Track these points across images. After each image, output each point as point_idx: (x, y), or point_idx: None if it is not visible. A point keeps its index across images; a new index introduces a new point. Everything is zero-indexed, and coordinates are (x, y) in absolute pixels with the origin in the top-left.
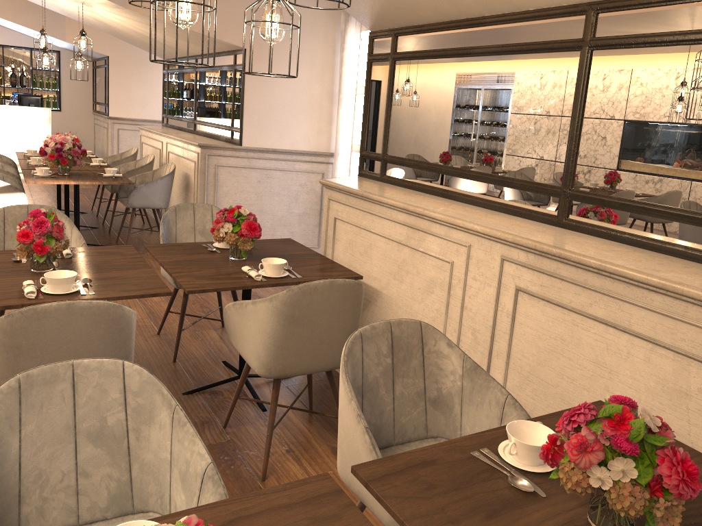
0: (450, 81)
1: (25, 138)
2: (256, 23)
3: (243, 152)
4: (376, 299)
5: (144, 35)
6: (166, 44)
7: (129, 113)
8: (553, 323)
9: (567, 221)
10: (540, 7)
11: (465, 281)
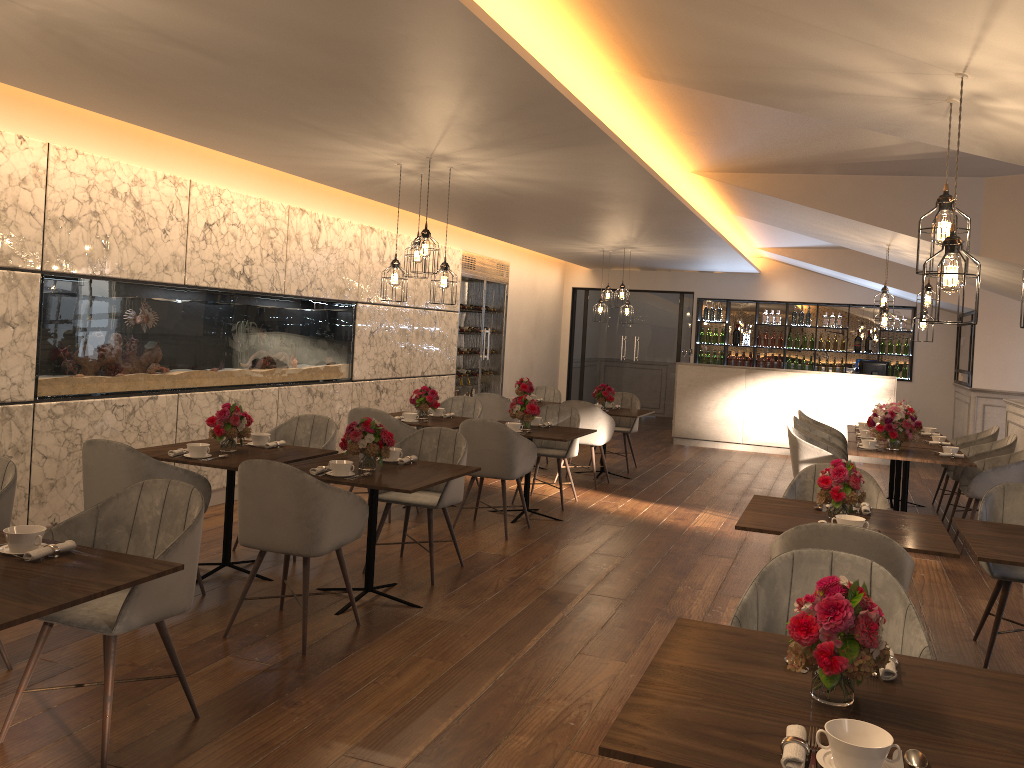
0: None
1: (862, 412)
2: None
3: None
4: None
5: (1010, 282)
6: None
7: (1000, 383)
8: None
9: None
10: None
11: None
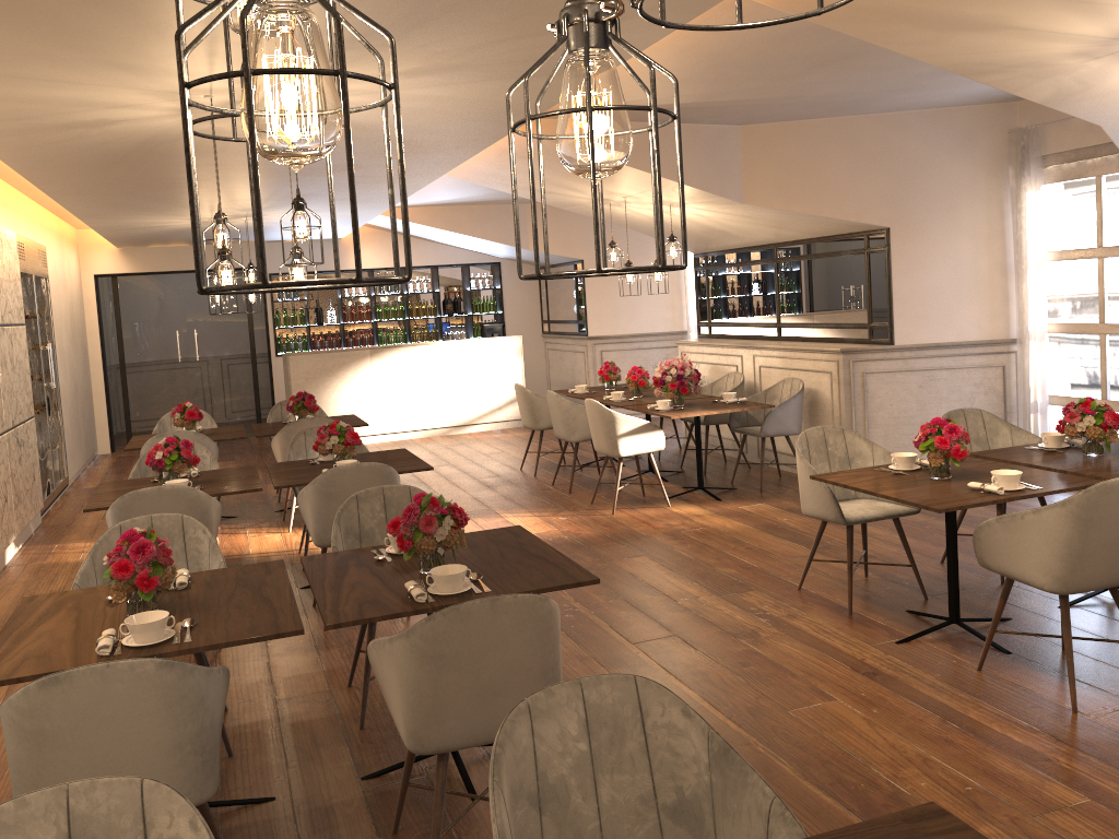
0: None
1: (495, 377)
2: (899, 196)
3: (896, 352)
4: None
5: (715, 228)
6: (739, 235)
7: (613, 328)
8: None
9: None
10: None
11: None
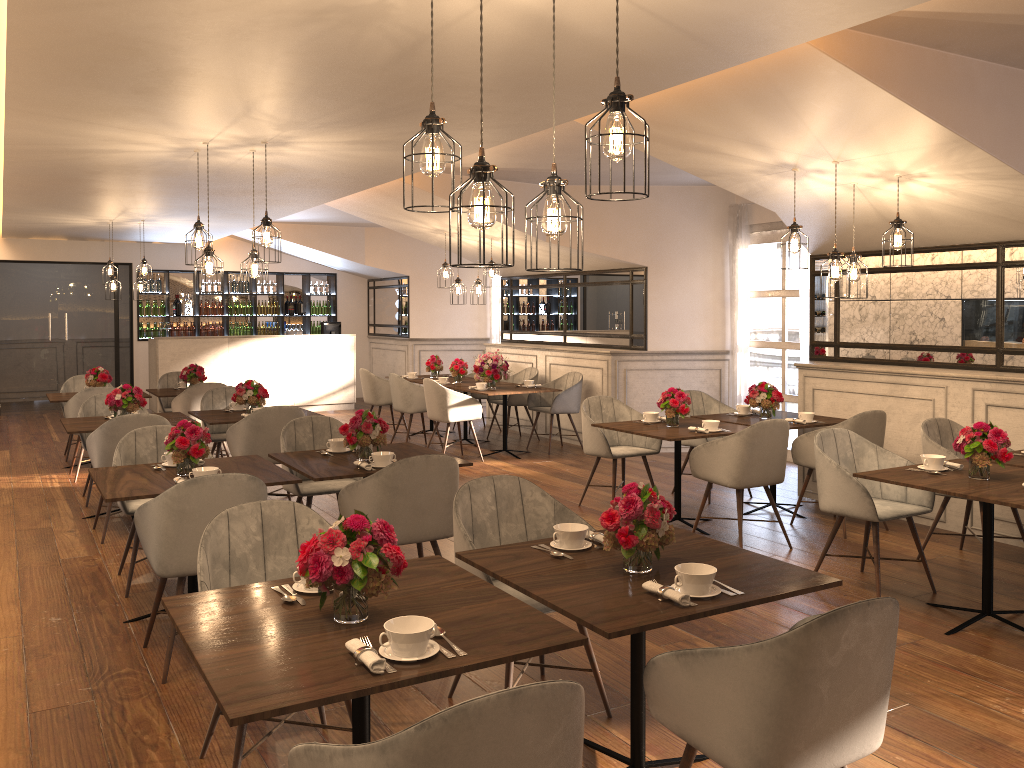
0: (894, 288)
1: (331, 367)
2: (655, 245)
3: (648, 356)
4: None
5: (522, 258)
6: (539, 264)
7: (430, 333)
8: (1014, 419)
9: (1003, 367)
10: (963, 243)
11: (946, 409)
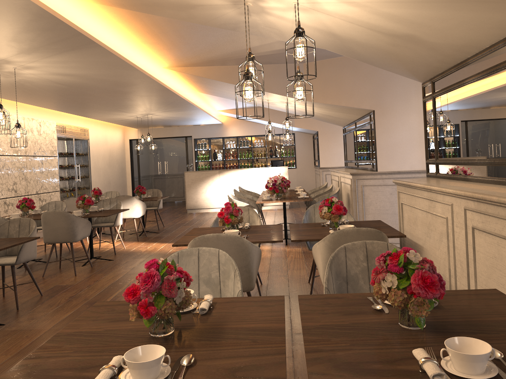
0: (459, 103)
1: None
2: (379, 93)
3: (378, 175)
4: (421, 253)
5: (323, 114)
6: (336, 116)
7: (331, 164)
8: (490, 247)
9: None
10: (491, 44)
11: (453, 229)
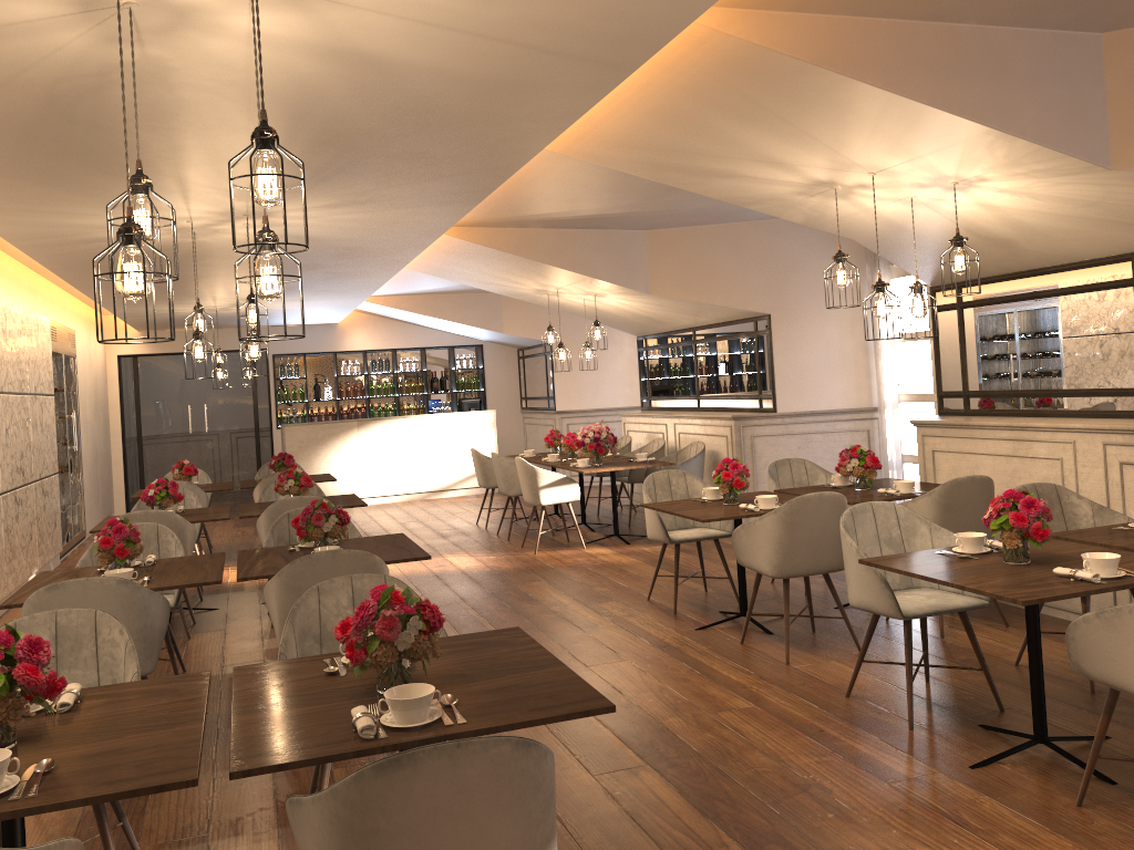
0: (1022, 320)
1: (470, 447)
2: (777, 288)
3: (778, 418)
4: None
5: (641, 315)
6: (662, 320)
7: (578, 403)
8: None
9: None
10: (1093, 258)
11: (1076, 470)
